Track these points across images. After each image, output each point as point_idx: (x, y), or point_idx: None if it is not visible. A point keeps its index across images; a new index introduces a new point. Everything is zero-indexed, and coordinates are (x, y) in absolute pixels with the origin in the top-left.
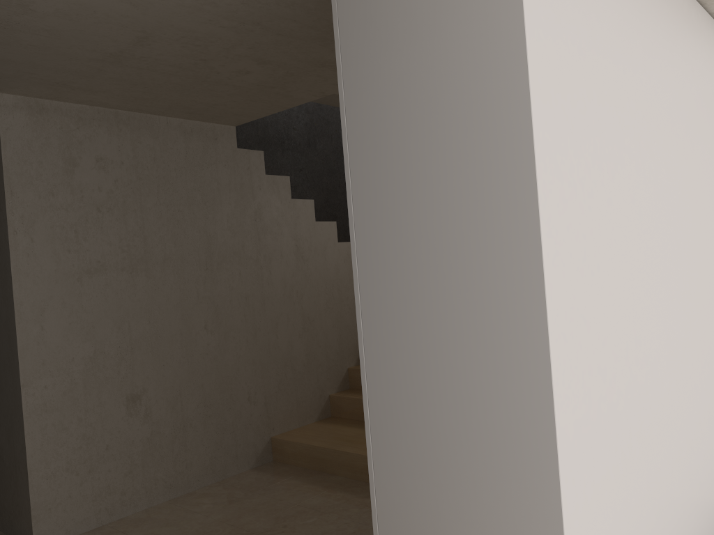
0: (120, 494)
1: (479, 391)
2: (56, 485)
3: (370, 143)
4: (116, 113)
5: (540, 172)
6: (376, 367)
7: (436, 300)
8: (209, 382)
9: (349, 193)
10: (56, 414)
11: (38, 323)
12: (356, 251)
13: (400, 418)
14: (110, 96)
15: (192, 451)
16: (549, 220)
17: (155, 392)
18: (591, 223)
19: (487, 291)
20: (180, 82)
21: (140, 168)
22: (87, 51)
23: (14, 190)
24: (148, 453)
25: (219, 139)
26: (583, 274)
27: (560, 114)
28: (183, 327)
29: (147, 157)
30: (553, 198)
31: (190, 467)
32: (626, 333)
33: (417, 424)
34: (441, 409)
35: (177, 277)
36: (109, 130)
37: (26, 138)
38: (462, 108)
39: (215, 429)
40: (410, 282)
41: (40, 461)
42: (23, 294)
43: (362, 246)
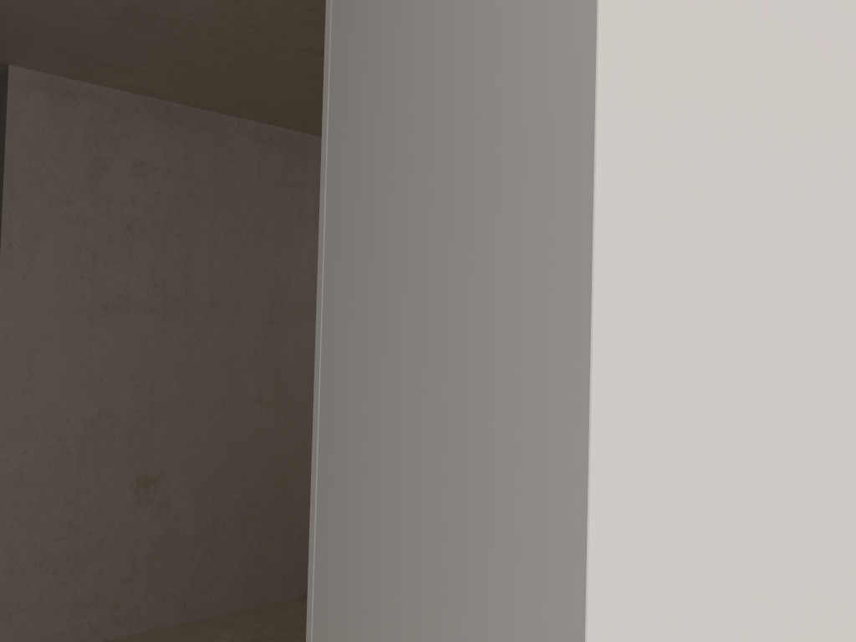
0: (111, 607)
1: (465, 571)
2: (23, 584)
3: (356, 103)
4: (168, 106)
5: (608, 145)
6: (330, 494)
7: (418, 387)
8: (256, 473)
9: (323, 191)
10: (35, 490)
11: (25, 367)
12: (323, 290)
13: (352, 591)
14: (153, 80)
15: (220, 562)
16: (621, 246)
17: (178, 477)
18: (737, 272)
19: (495, 379)
20: (235, 63)
21: (193, 180)
22: (92, 4)
23: (16, 191)
24: (158, 557)
25: (308, 154)
26: (704, 367)
27: (680, 46)
28: (228, 395)
29: (205, 168)
30: (639, 205)
31: (215, 583)
32: (802, 493)
33: (373, 609)
34: (408, 592)
35: (228, 328)
36: (157, 127)
37: (41, 126)
38: (486, 27)
39: (258, 537)
40: (385, 350)
41: (6, 549)
42: (10, 327)
43: (330, 281)
